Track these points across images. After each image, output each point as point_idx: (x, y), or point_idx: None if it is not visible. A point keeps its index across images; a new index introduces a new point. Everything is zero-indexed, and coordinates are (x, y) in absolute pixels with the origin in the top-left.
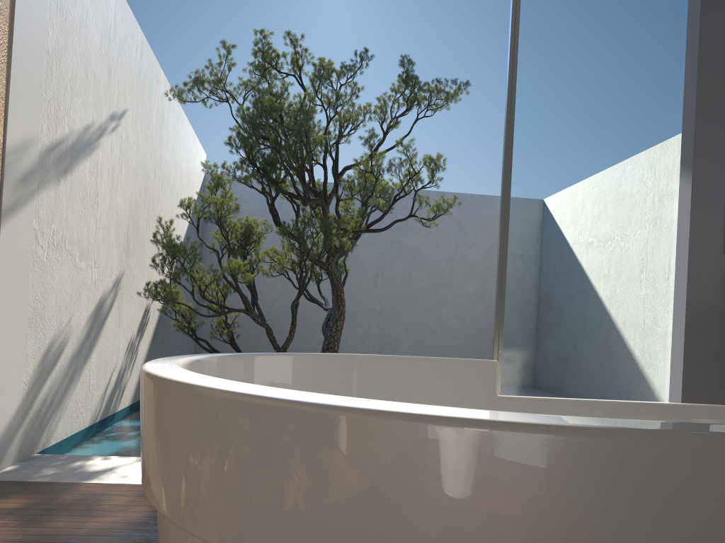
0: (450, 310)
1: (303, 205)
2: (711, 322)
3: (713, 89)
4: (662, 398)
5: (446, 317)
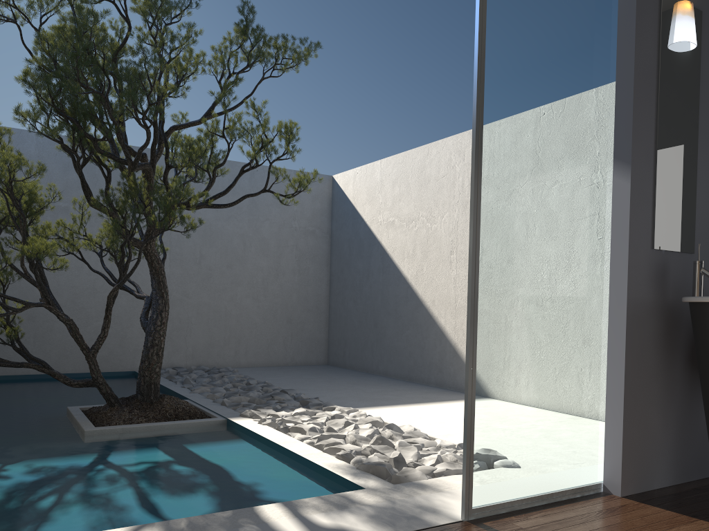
0: (245, 289)
1: (130, 171)
2: (643, 316)
3: (645, 85)
4: (599, 393)
5: (241, 296)
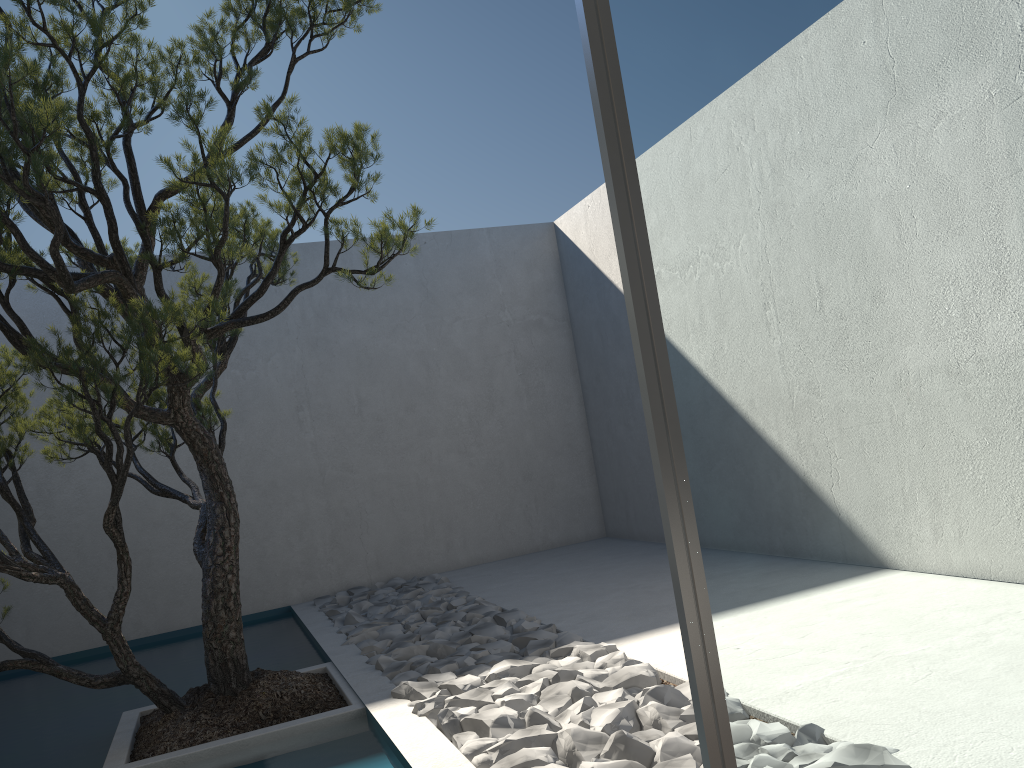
0: (442, 439)
1: (67, 291)
2: None
3: None
4: None
5: (438, 453)
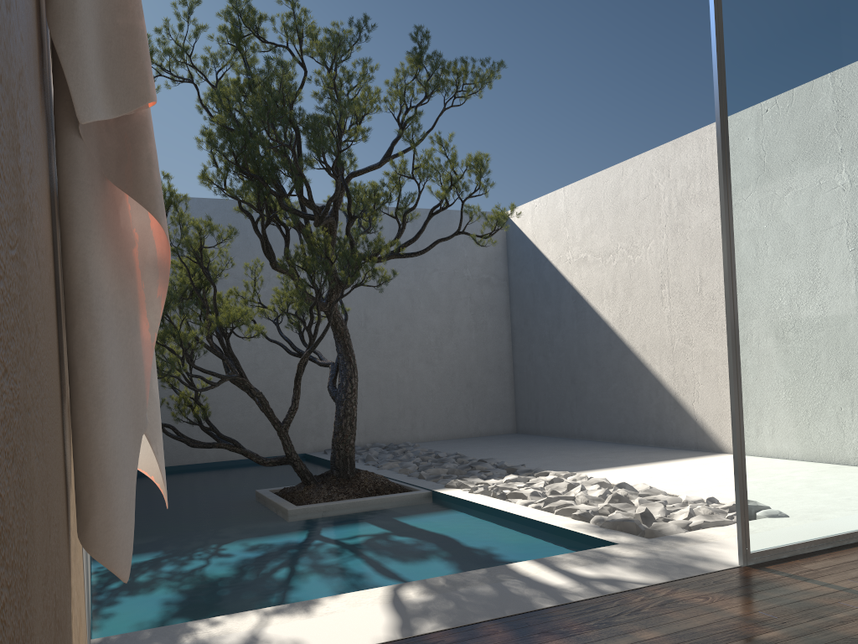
0: (417, 352)
1: (317, 225)
2: None
3: None
4: None
5: (413, 361)
